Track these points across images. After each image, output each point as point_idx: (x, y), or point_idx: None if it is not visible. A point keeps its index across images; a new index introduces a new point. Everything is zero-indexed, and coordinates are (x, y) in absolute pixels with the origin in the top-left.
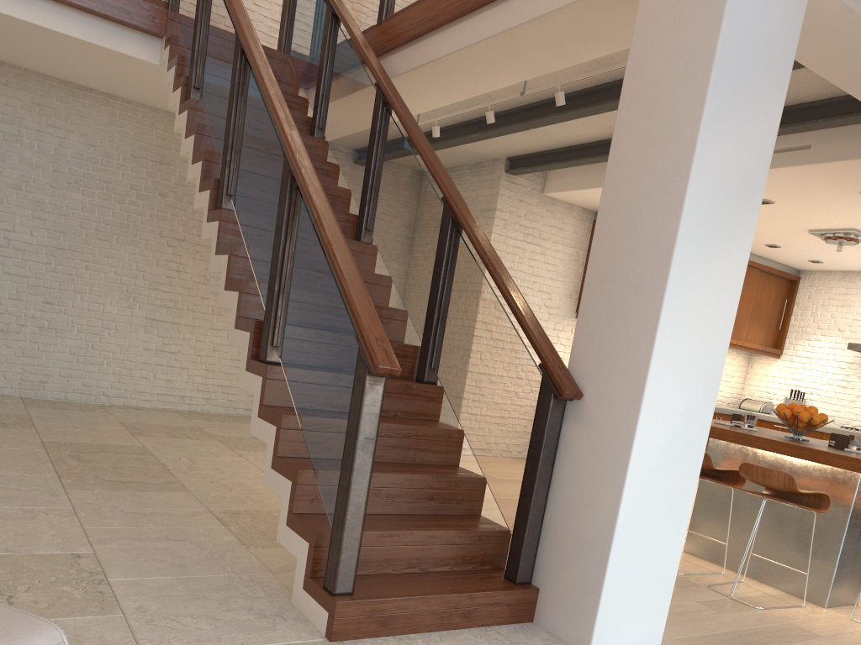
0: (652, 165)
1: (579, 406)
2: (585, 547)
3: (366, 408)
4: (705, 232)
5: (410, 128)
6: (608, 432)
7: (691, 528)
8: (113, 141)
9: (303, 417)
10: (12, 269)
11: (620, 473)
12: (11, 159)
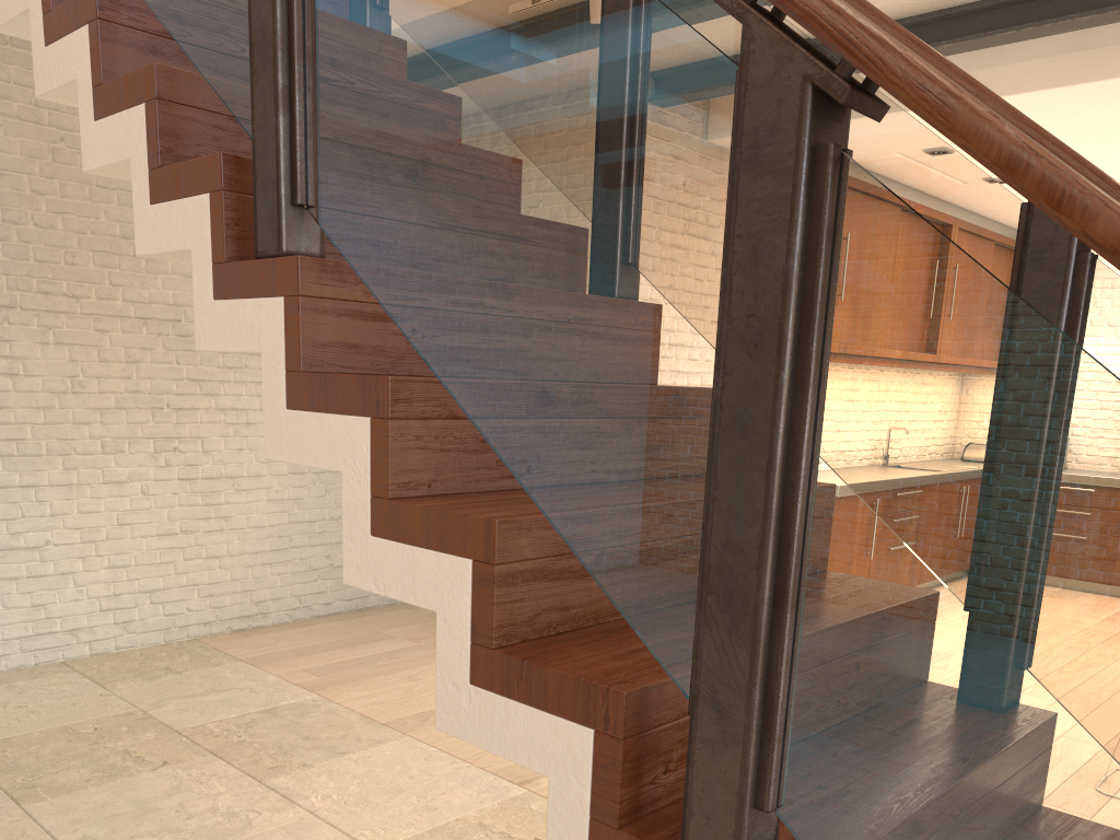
0: None
1: None
2: None
3: None
4: None
5: None
6: None
7: None
8: None
9: None
10: None
11: None
12: None
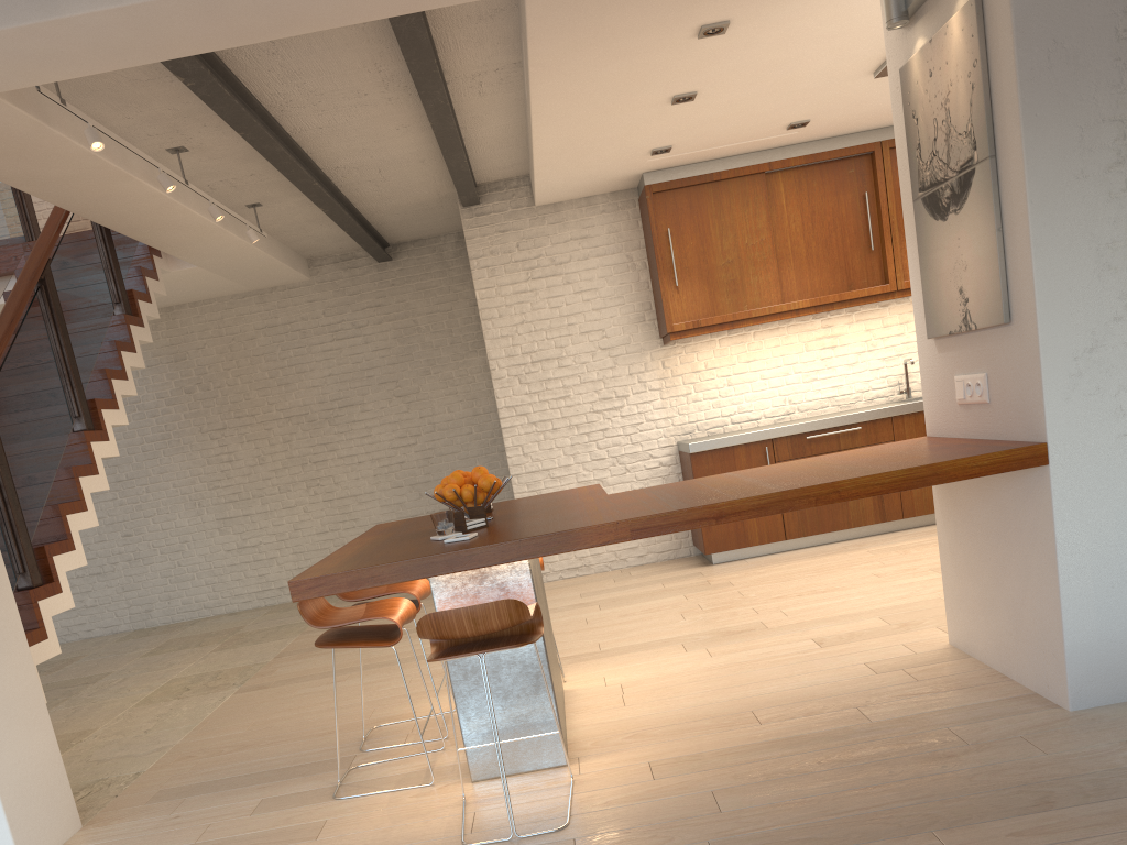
0: None
1: None
2: None
3: None
4: None
5: None
6: None
7: None
8: None
9: None
10: None
11: None
12: None
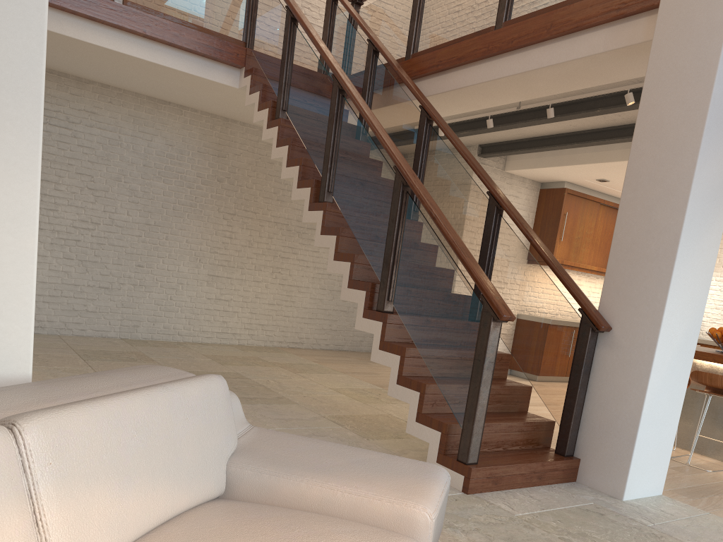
0: (661, 177)
1: (609, 336)
2: (617, 429)
3: (490, 342)
4: (699, 220)
5: (455, 141)
6: (633, 352)
7: None
8: (185, 141)
9: (424, 349)
10: (114, 241)
11: (643, 379)
12: (114, 158)
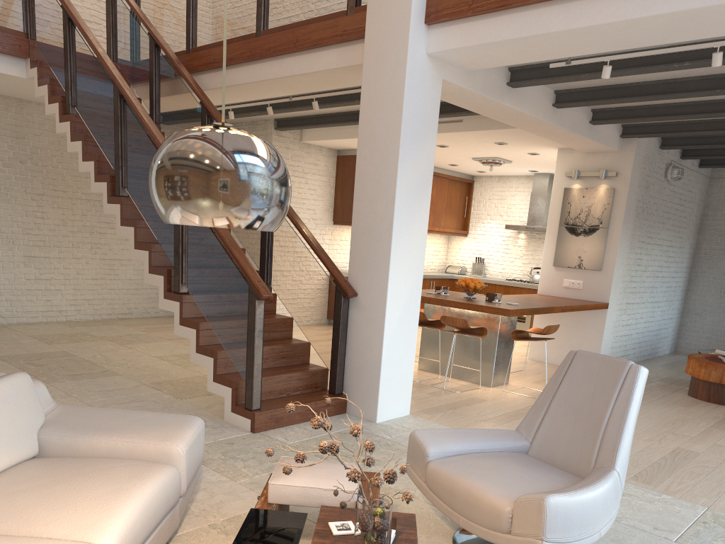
0: (378, 177)
1: (356, 300)
2: (368, 370)
3: (257, 316)
4: (407, 210)
5: None
6: (372, 312)
7: (420, 355)
8: None
9: (213, 323)
10: None
11: (380, 331)
12: None
